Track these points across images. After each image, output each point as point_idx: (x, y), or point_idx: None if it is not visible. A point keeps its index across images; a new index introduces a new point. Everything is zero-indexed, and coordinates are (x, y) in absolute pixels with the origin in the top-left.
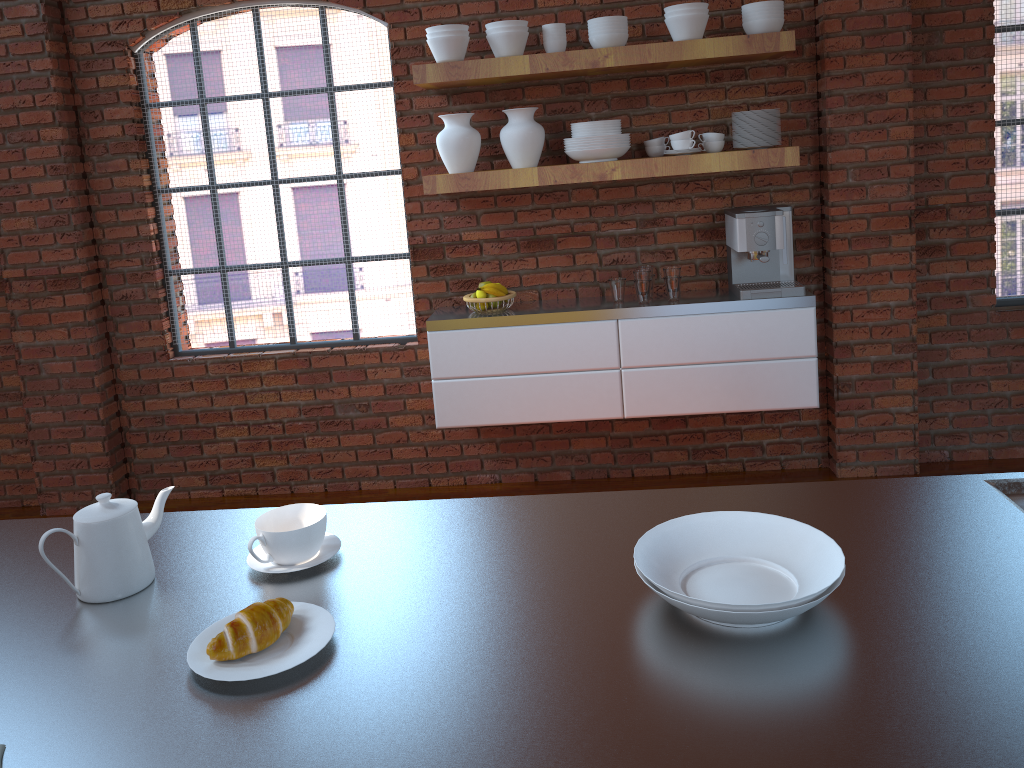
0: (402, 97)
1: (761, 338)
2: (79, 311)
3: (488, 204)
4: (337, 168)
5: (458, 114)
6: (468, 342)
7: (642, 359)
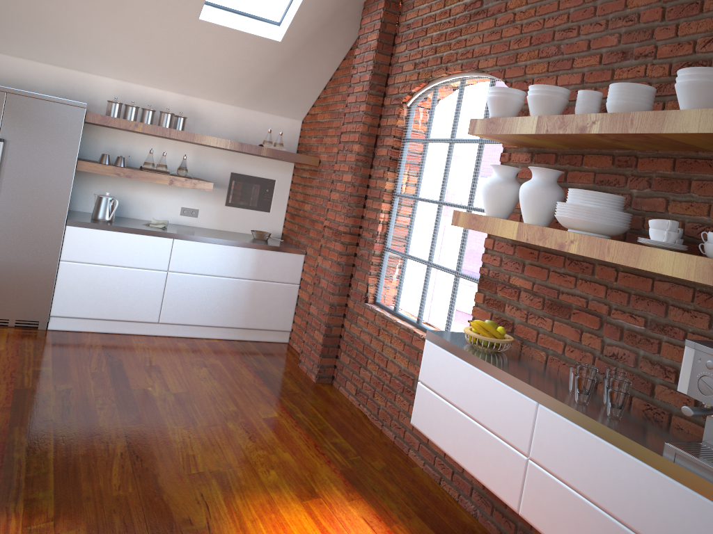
0: (507, 151)
1: (670, 521)
2: (336, 253)
3: (533, 256)
4: (469, 201)
5: (496, 164)
6: (442, 361)
7: (547, 460)
